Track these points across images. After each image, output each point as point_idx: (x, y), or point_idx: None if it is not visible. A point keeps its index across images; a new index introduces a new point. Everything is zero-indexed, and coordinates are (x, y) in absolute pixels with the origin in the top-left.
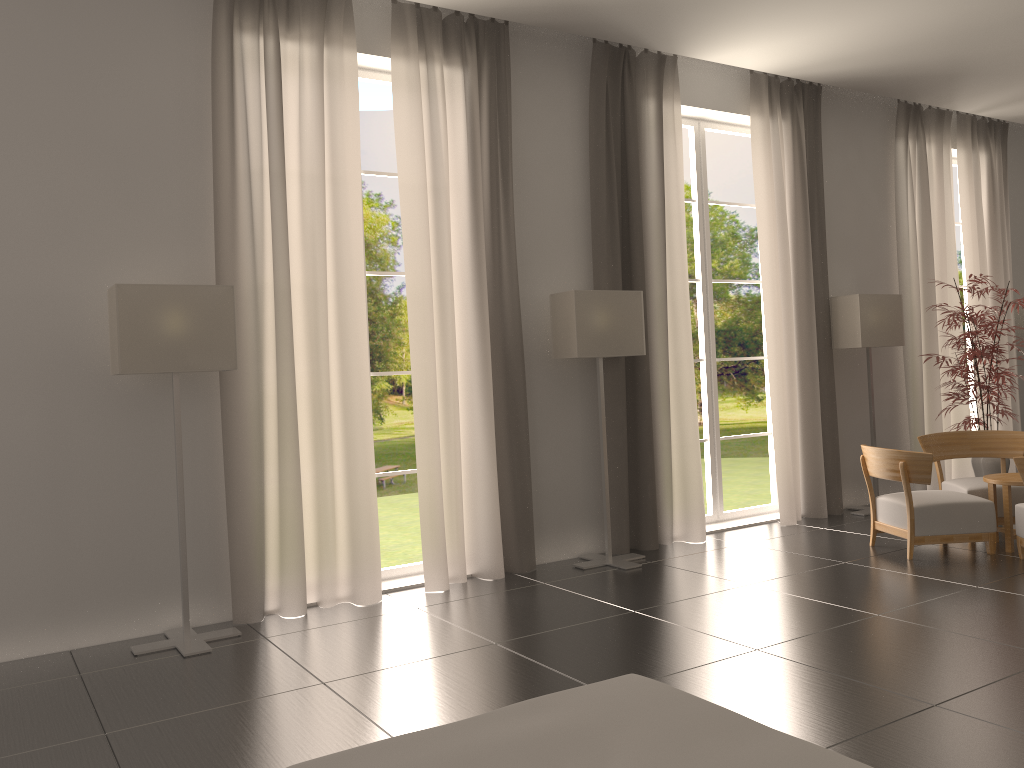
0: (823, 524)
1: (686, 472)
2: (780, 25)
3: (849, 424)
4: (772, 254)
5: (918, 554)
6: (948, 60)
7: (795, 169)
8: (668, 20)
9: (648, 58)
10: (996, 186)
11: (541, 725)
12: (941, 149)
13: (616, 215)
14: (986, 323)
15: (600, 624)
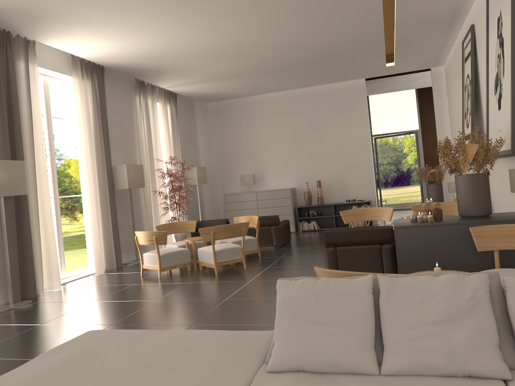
0: (116, 271)
1: (49, 254)
2: (91, 37)
3: (122, 224)
4: (86, 144)
5: (162, 276)
6: (159, 65)
7: (94, 105)
8: (36, 23)
9: (20, 40)
10: (174, 120)
11: (64, 356)
12: (153, 102)
13: (6, 120)
14: (177, 177)
15: (25, 334)
